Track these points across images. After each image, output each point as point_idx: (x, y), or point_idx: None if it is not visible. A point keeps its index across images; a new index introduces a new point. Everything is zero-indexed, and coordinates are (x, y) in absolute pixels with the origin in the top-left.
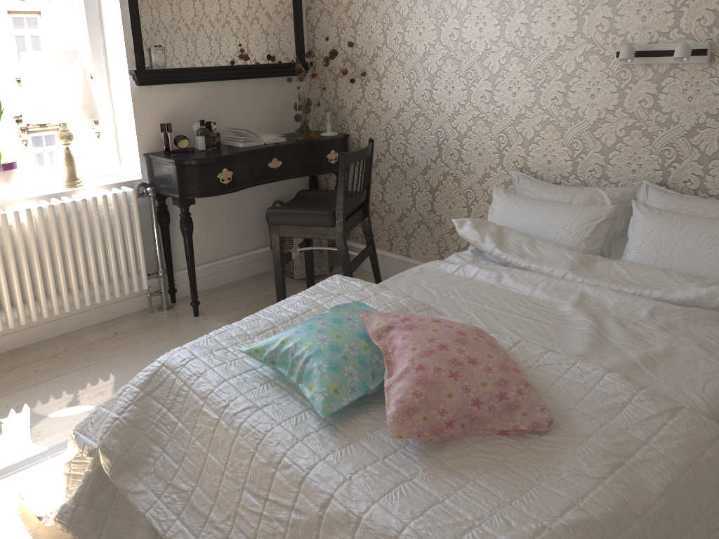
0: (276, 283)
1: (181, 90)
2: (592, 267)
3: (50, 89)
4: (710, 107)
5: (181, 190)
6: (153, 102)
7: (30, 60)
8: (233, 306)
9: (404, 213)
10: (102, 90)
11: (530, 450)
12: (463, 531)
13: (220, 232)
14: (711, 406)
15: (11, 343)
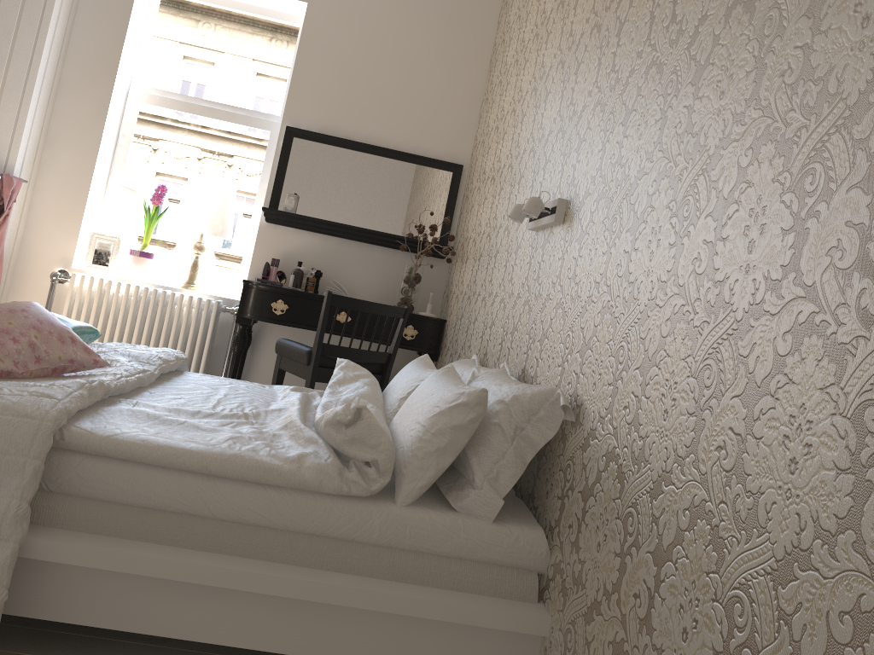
0: None
1: (305, 237)
2: None
3: (190, 203)
4: (555, 274)
5: (241, 308)
6: (275, 240)
7: (190, 180)
8: None
9: None
10: (255, 226)
11: None
12: None
13: (300, 381)
14: (115, 437)
15: None
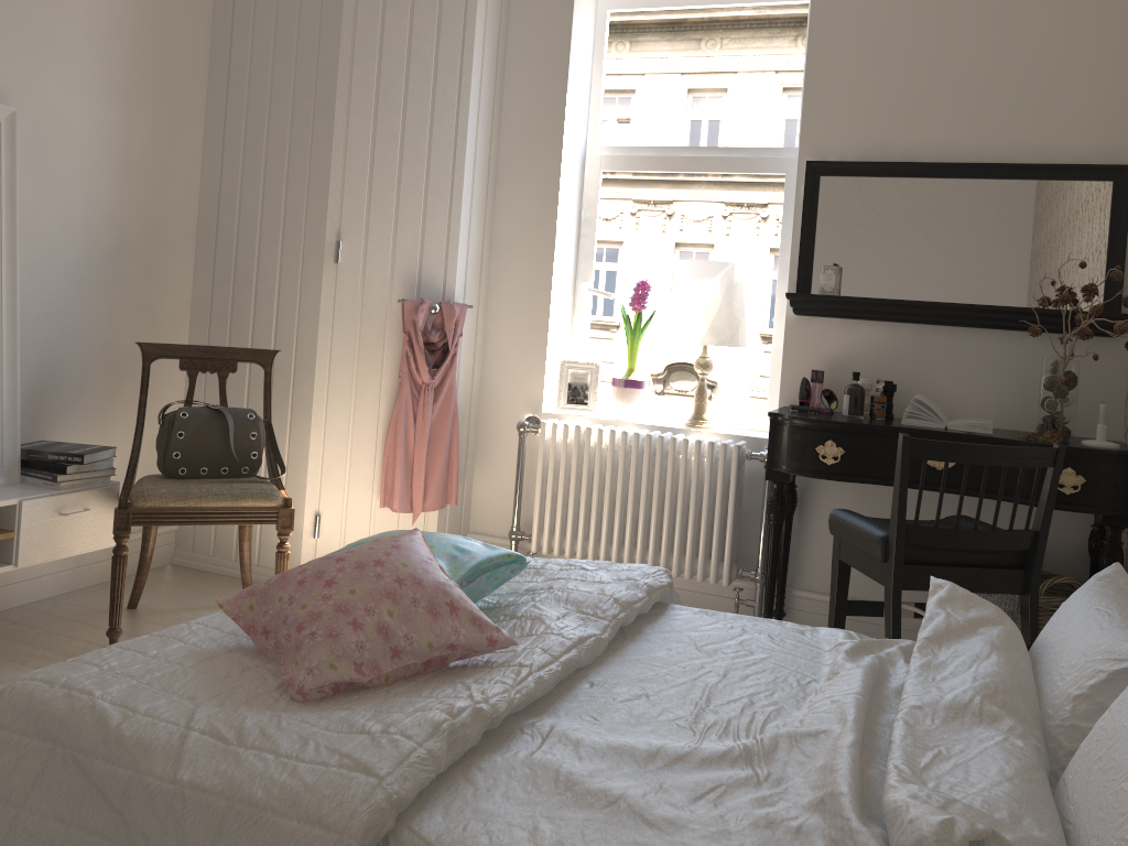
0: None
1: (860, 330)
2: (960, 726)
3: (681, 303)
4: None
5: (771, 456)
6: (813, 340)
7: (677, 269)
8: None
9: None
10: (782, 320)
11: (253, 694)
12: (91, 663)
13: None
14: None
15: None
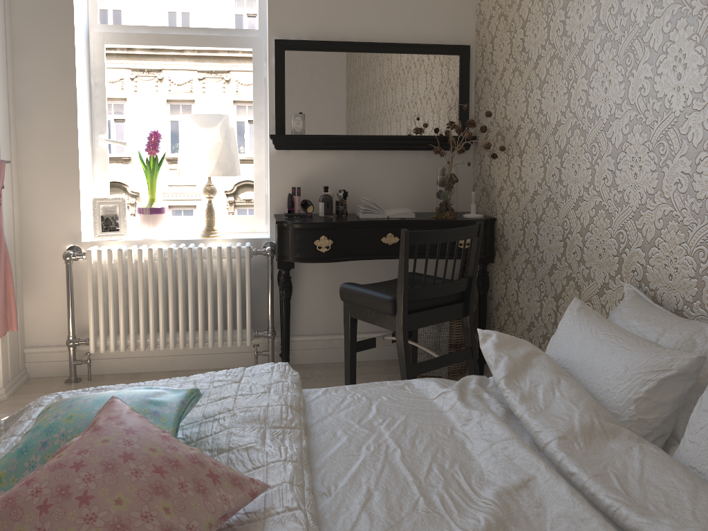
0: (345, 368)
1: (320, 157)
2: (598, 444)
3: (192, 147)
4: None
5: (280, 252)
6: (290, 166)
7: (184, 121)
8: (326, 385)
9: (533, 322)
10: (259, 153)
11: None
12: None
13: None
14: None
15: (131, 366)
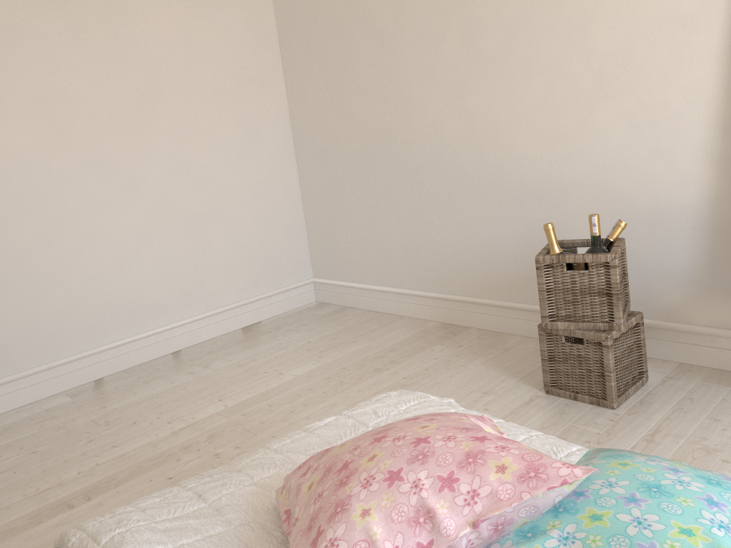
0: None
1: None
2: None
3: None
4: None
5: None
6: None
7: None
8: None
9: None
10: None
11: None
12: (413, 405)
13: None
14: None
15: None
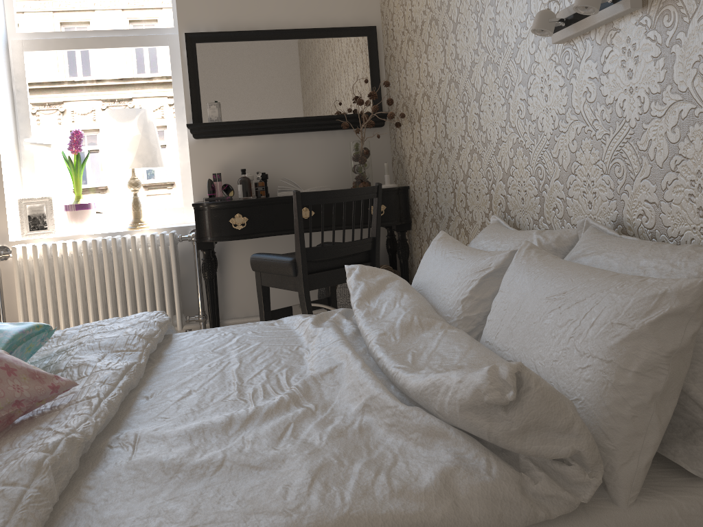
0: None
1: (239, 143)
2: (413, 336)
3: (111, 141)
4: (652, 81)
5: (199, 233)
6: (210, 154)
7: (102, 118)
8: None
9: None
10: (183, 146)
11: None
12: None
13: None
14: None
15: None
